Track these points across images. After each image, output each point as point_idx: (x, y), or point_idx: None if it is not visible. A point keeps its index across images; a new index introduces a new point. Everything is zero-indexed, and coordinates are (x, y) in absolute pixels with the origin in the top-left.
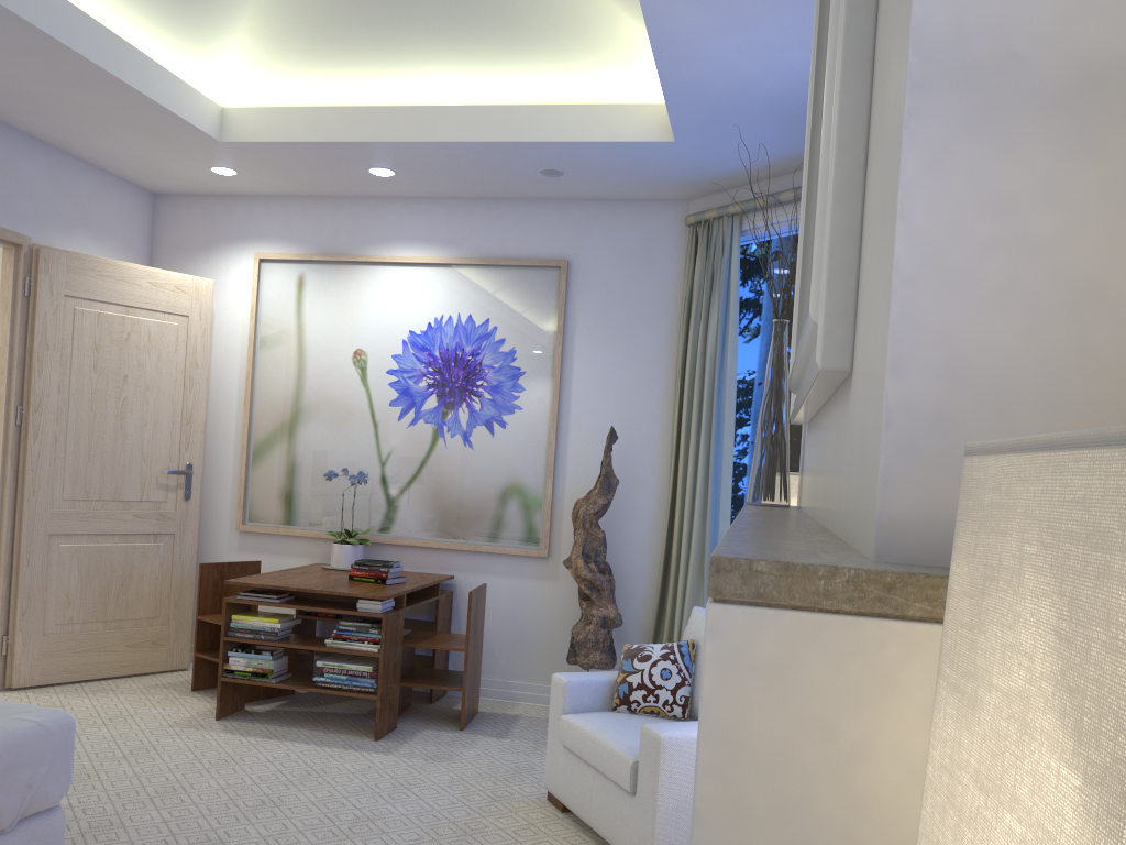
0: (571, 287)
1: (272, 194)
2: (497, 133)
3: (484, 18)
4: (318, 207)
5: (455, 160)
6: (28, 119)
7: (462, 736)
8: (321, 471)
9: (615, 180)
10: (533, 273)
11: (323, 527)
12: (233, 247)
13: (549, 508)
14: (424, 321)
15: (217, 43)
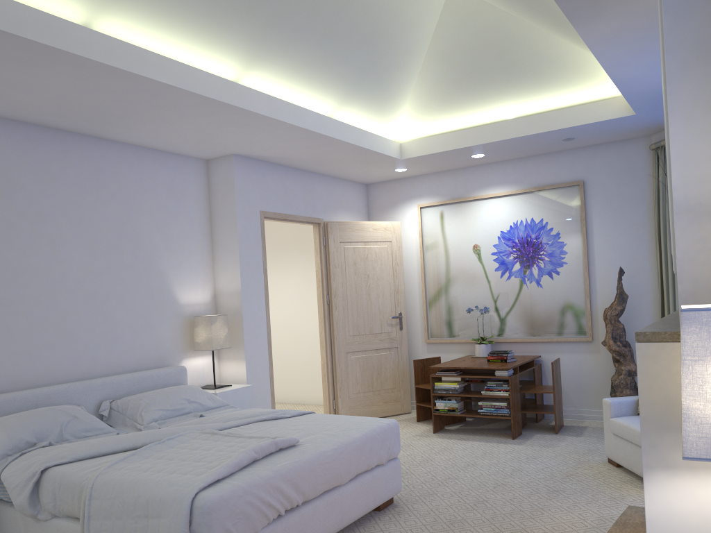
0: (586, 194)
1: (422, 174)
2: (537, 129)
3: (524, 76)
4: (445, 176)
5: (516, 144)
6: (319, 168)
7: (557, 436)
8: (463, 308)
9: (604, 135)
10: (564, 190)
11: (468, 337)
12: (406, 203)
13: (589, 315)
14: (508, 225)
15: (396, 116)
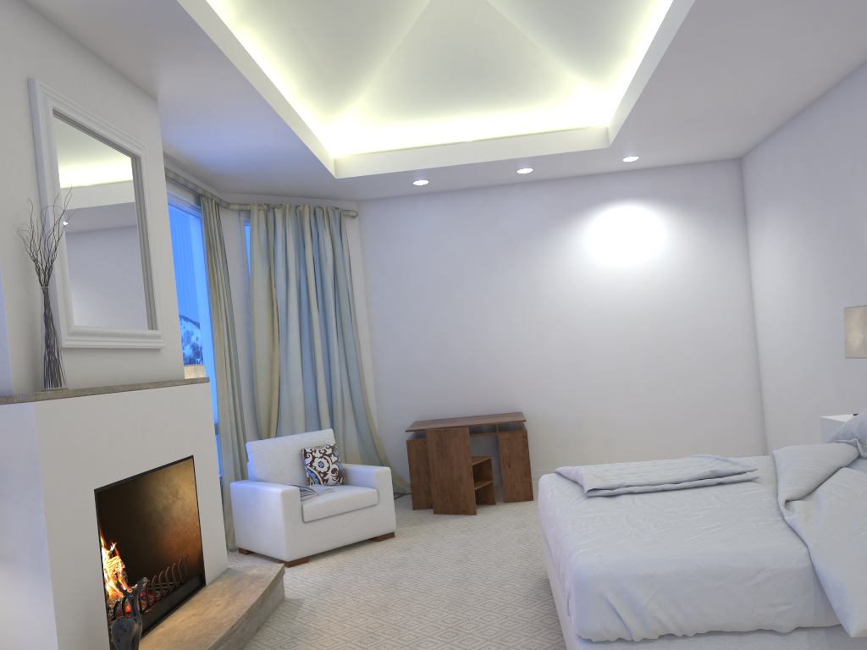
0: None
1: None
2: None
3: None
4: None
5: None
6: None
7: None
8: None
9: None
10: None
11: None
12: None
13: None
14: None
15: None
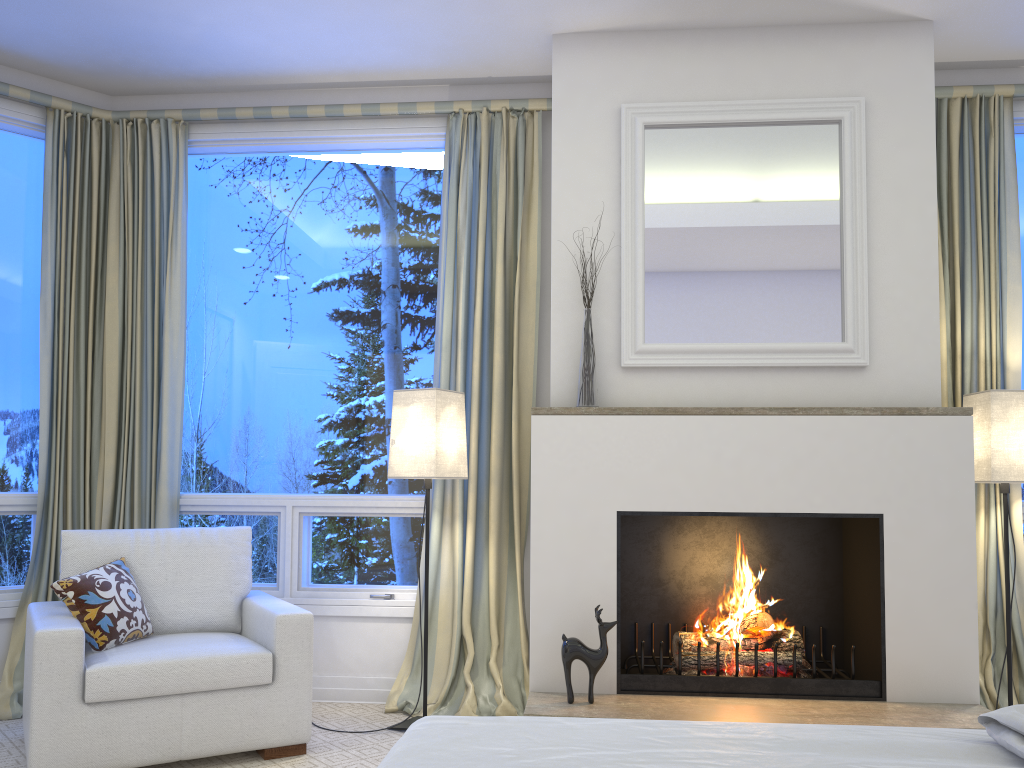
0: None
1: None
2: None
3: None
4: None
5: None
6: None
7: None
8: None
9: None
10: None
11: None
12: None
13: None
14: None
15: None
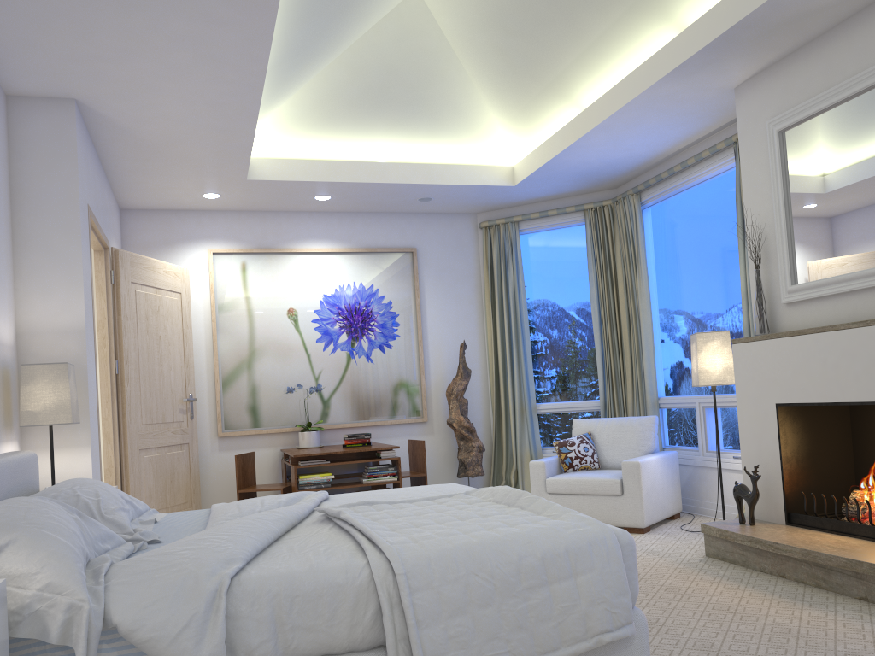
0: (418, 263)
1: (217, 209)
2: (422, 179)
3: (423, 117)
4: (250, 218)
5: (381, 192)
6: (128, 163)
7: None
8: (275, 389)
9: (453, 203)
10: (396, 256)
11: (281, 425)
12: (189, 245)
13: (425, 392)
14: (333, 288)
15: (258, 120)
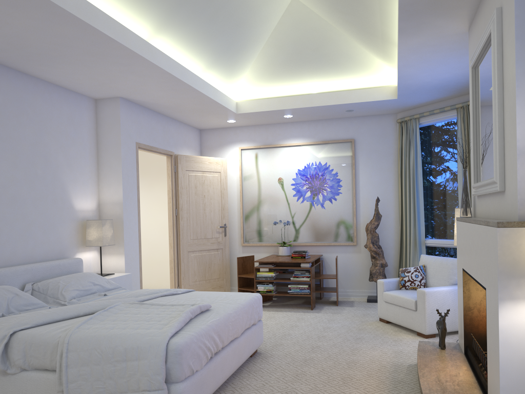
0: (356, 148)
1: (243, 125)
2: (334, 101)
3: (329, 65)
4: (260, 128)
5: (316, 110)
6: (175, 114)
7: (338, 307)
8: (270, 222)
9: (371, 110)
10: (341, 144)
11: (273, 241)
12: (230, 145)
13: (355, 227)
14: (303, 165)
15: (236, 82)
